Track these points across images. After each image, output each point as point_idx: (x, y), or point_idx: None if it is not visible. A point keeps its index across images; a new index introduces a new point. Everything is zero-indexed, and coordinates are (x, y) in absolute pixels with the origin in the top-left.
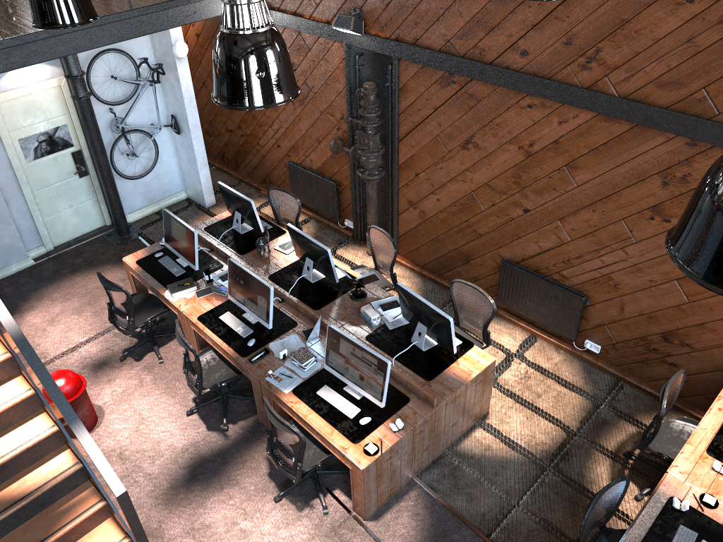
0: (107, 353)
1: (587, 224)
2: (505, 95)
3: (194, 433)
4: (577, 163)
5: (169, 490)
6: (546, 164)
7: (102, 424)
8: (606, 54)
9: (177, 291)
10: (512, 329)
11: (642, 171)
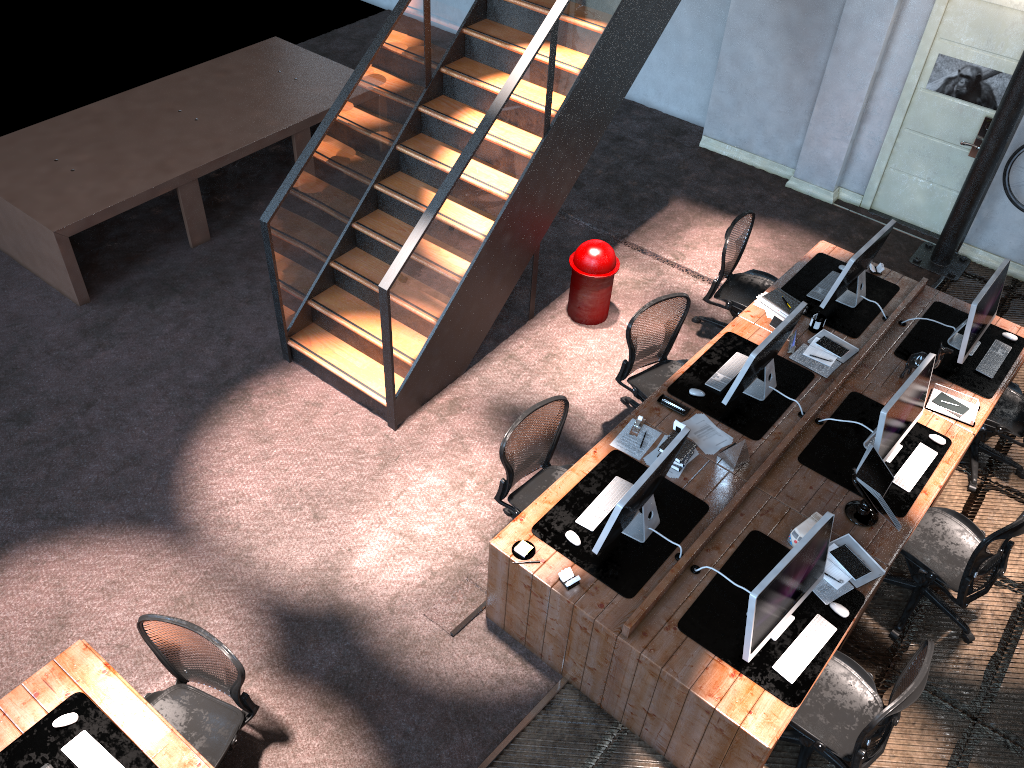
0: (700, 305)
1: None
2: None
3: (594, 412)
4: None
5: (510, 406)
6: None
7: (590, 330)
8: None
9: (770, 299)
10: None
11: None
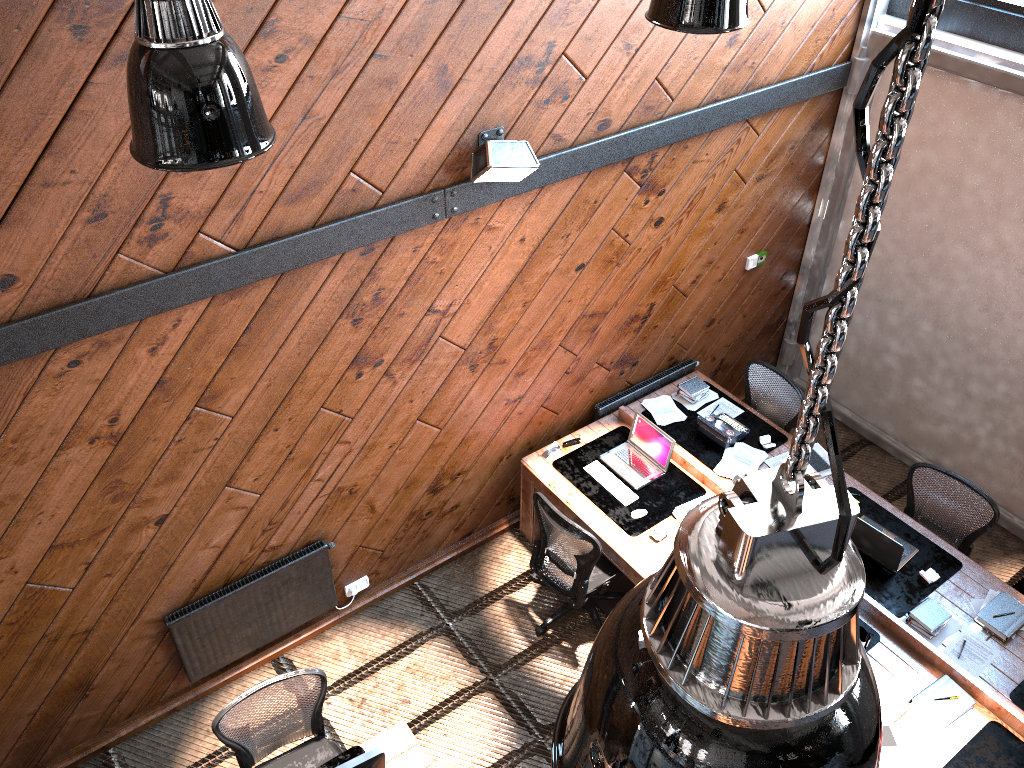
0: None
1: (275, 454)
2: (4, 379)
3: None
4: (217, 386)
5: None
6: (162, 427)
7: None
8: (183, 199)
9: None
10: (248, 685)
11: (321, 326)
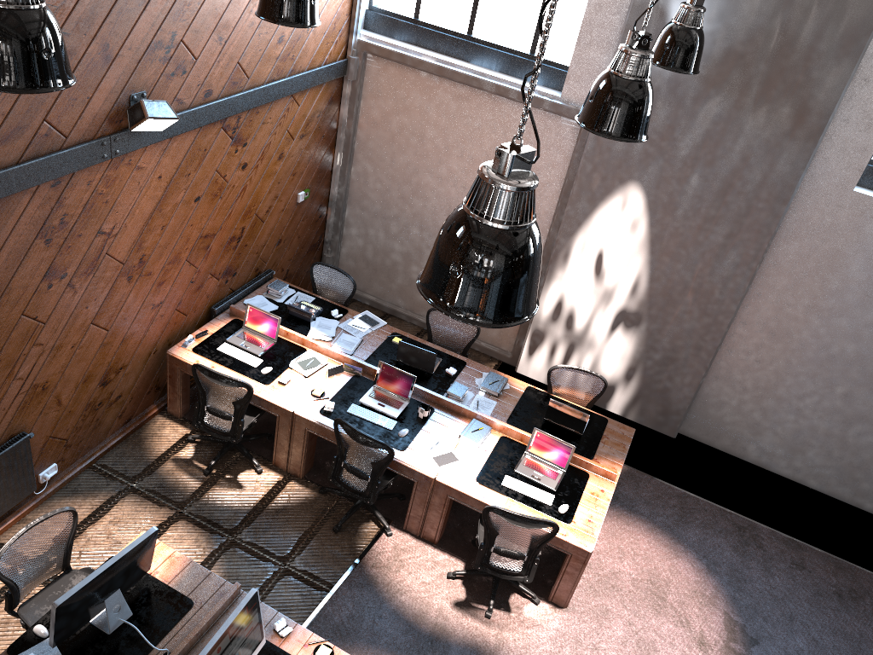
0: None
1: None
2: None
3: None
4: None
5: None
6: None
7: None
8: None
9: None
10: None
11: (22, 245)
